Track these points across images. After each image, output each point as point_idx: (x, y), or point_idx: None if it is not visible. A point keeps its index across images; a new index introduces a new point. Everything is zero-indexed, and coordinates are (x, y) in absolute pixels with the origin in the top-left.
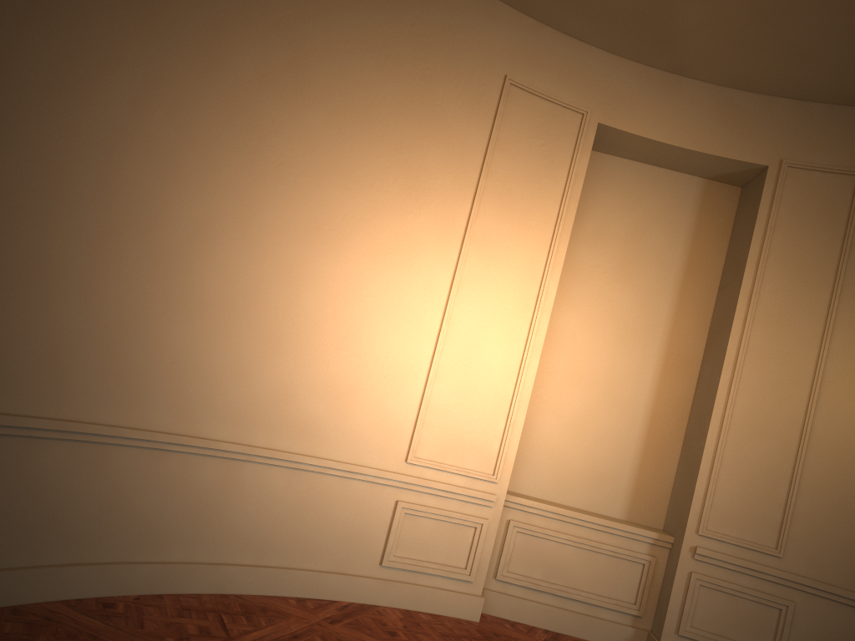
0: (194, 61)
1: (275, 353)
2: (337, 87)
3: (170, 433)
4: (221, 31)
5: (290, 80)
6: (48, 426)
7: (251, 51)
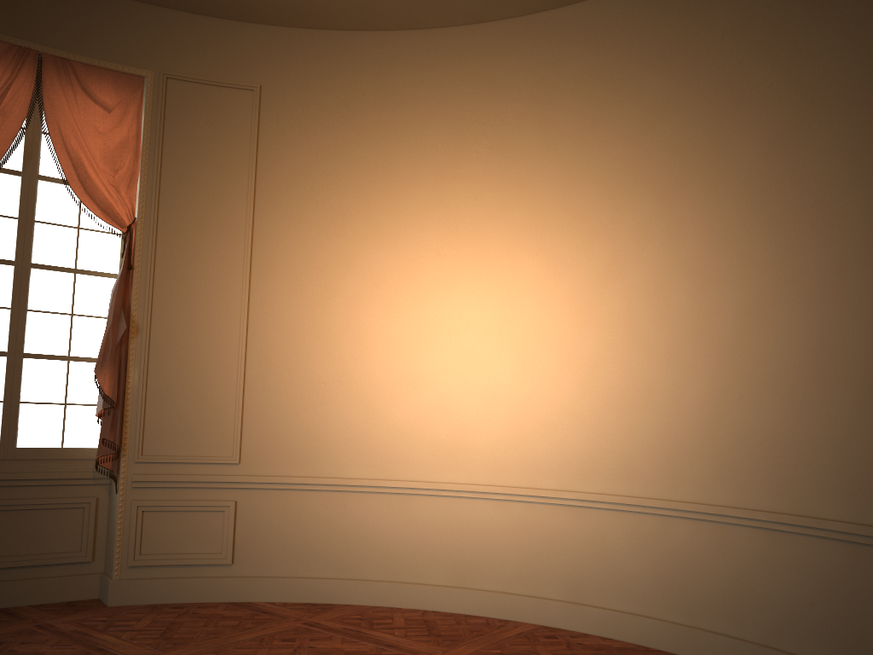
0: (704, 185)
1: (871, 406)
2: (853, 77)
3: (778, 513)
4: (719, 144)
5: (799, 121)
6: (662, 505)
7: (752, 134)
